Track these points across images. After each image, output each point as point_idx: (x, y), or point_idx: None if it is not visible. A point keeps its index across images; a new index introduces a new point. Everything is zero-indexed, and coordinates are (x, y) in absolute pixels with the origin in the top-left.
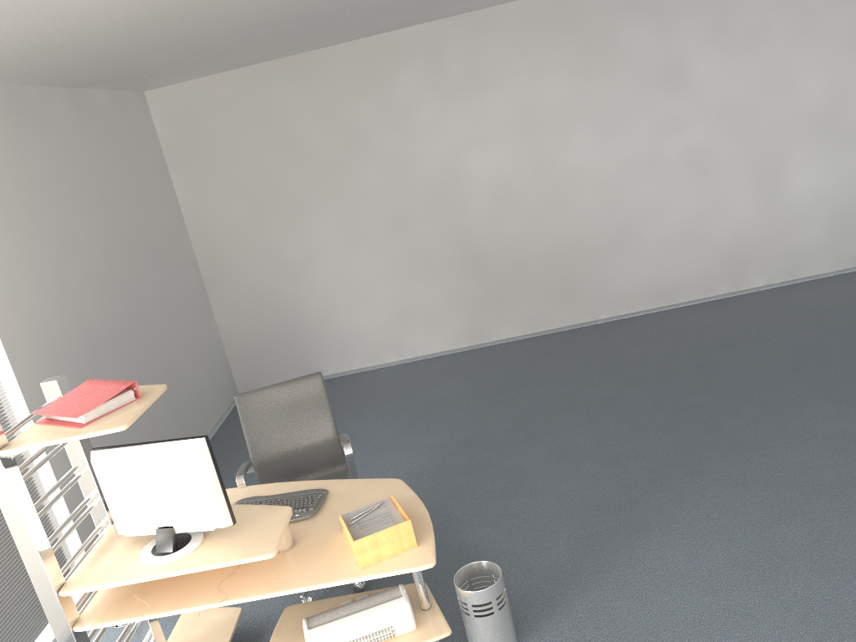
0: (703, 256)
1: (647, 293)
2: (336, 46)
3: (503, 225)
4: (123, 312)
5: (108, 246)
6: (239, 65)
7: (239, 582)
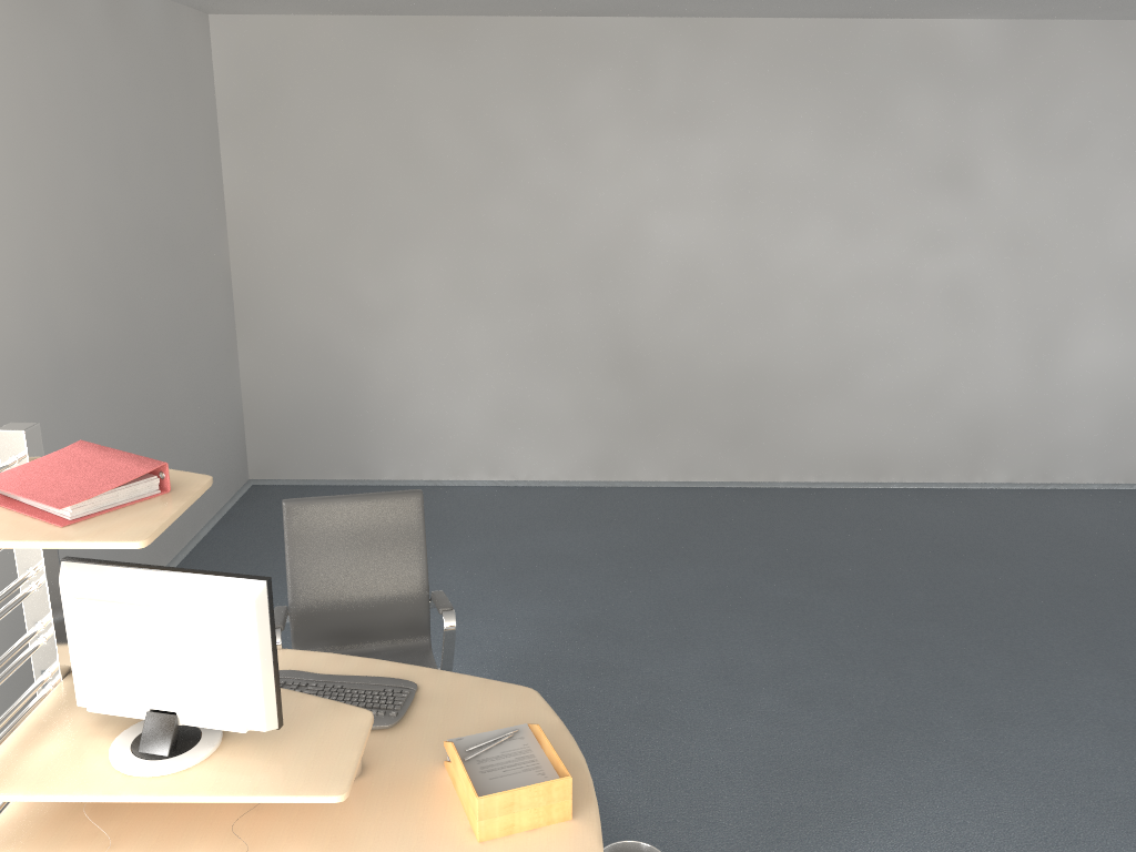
0: (936, 426)
1: (850, 460)
2: (504, 18)
3: (679, 324)
4: (116, 330)
5: (114, 227)
6: (360, 10)
7: (268, 824)
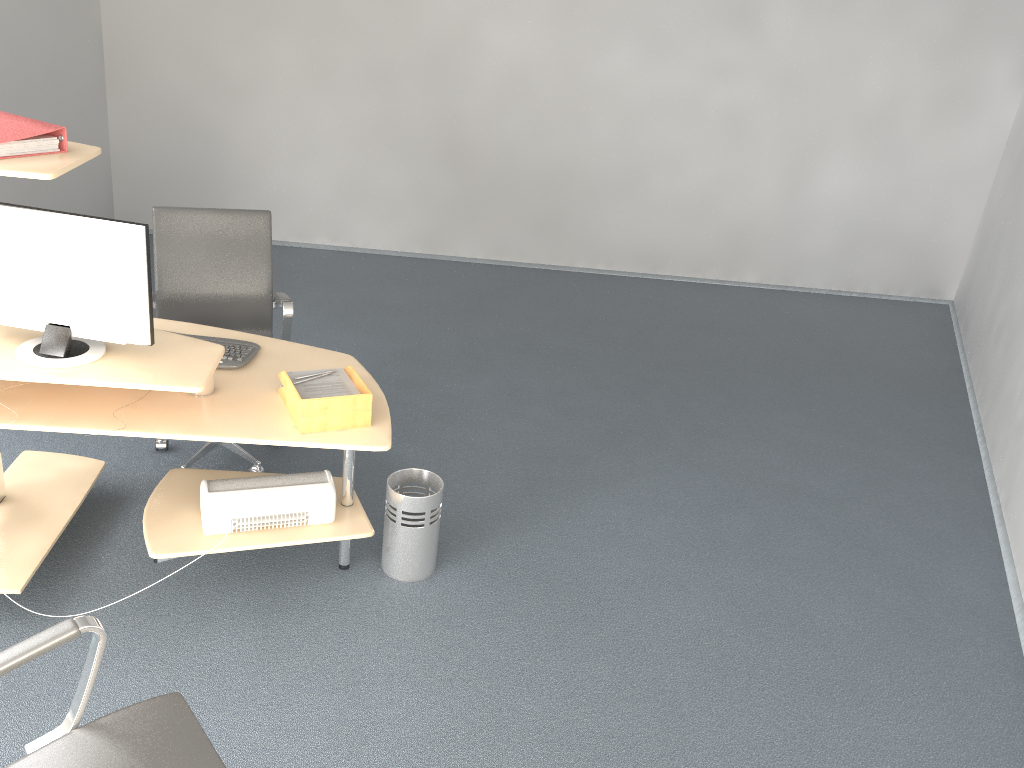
0: (706, 231)
1: (635, 254)
2: None
3: (503, 122)
4: None
5: None
6: None
7: (141, 415)
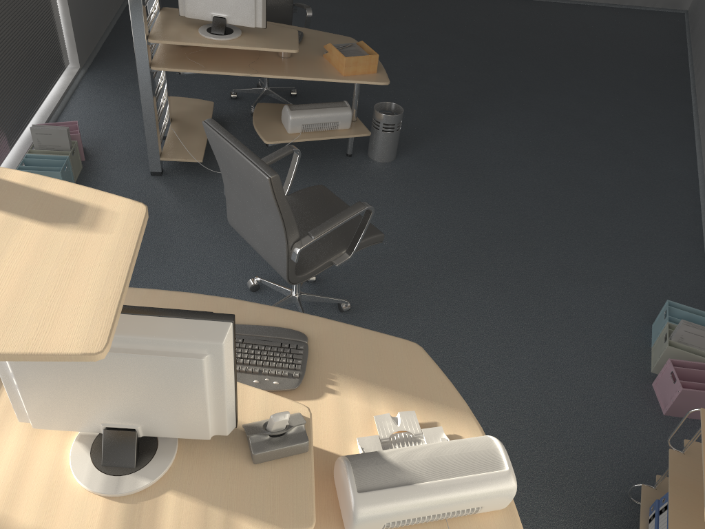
0: None
1: None
2: None
3: None
4: None
5: None
6: None
7: (262, 67)
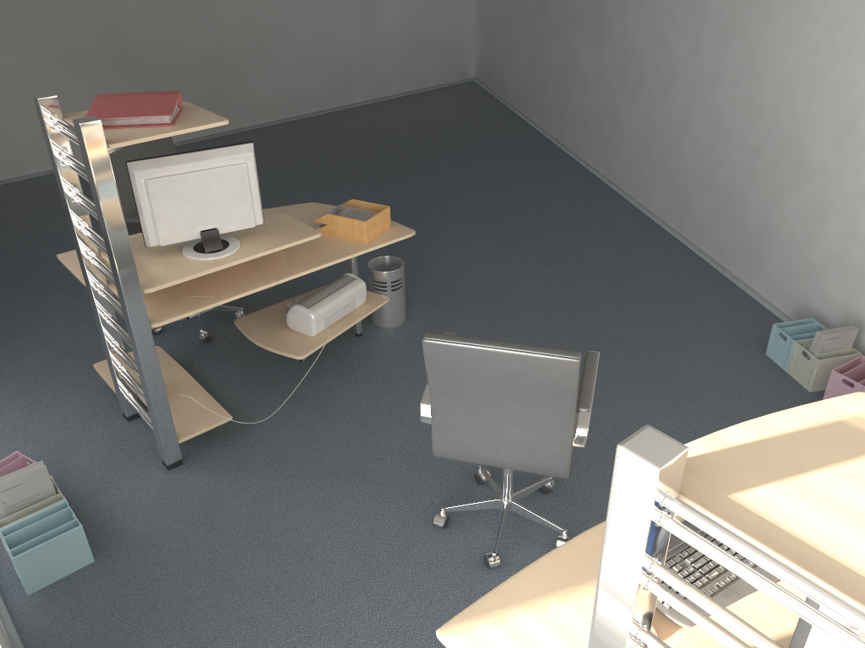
0: (322, 73)
1: (281, 105)
2: None
3: (157, 26)
4: None
5: None
6: None
7: (274, 270)
